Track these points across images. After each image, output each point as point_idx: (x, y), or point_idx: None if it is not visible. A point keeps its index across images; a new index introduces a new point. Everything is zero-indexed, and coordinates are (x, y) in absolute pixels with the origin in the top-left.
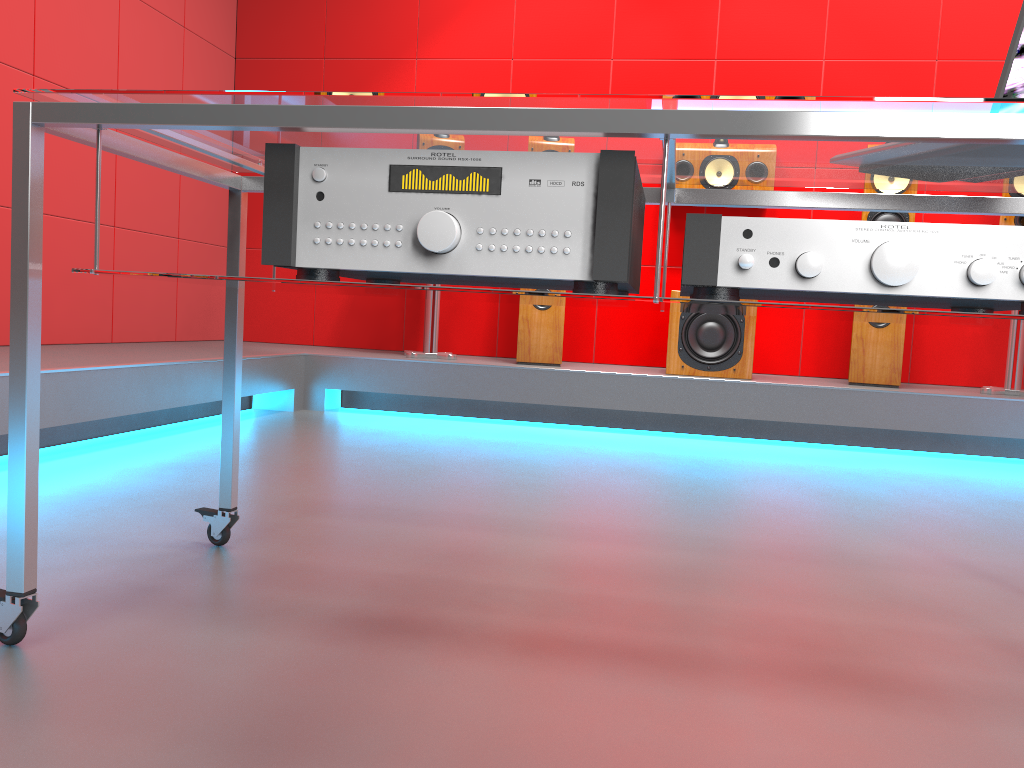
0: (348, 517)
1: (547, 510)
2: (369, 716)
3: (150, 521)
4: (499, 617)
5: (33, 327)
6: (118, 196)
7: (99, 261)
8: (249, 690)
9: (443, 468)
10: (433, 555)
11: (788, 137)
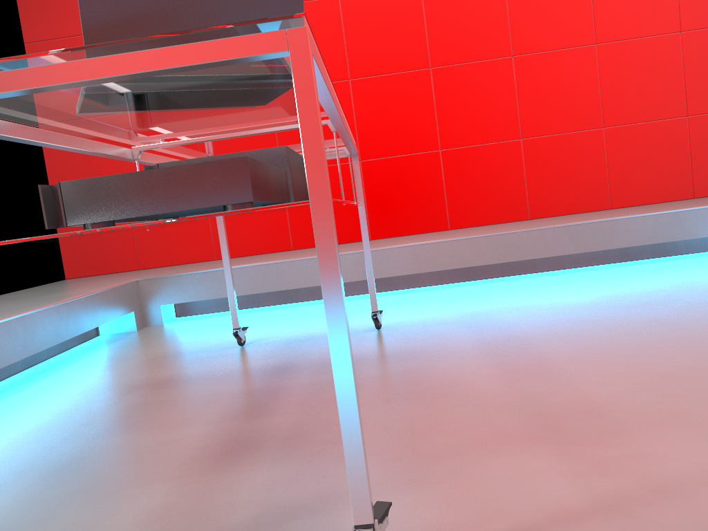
0: (466, 326)
1: (576, 343)
2: (186, 386)
3: (407, 315)
4: (304, 378)
5: (222, 241)
6: (689, 93)
7: (672, 144)
8: (208, 371)
9: (673, 303)
10: (405, 351)
11: (106, 156)
